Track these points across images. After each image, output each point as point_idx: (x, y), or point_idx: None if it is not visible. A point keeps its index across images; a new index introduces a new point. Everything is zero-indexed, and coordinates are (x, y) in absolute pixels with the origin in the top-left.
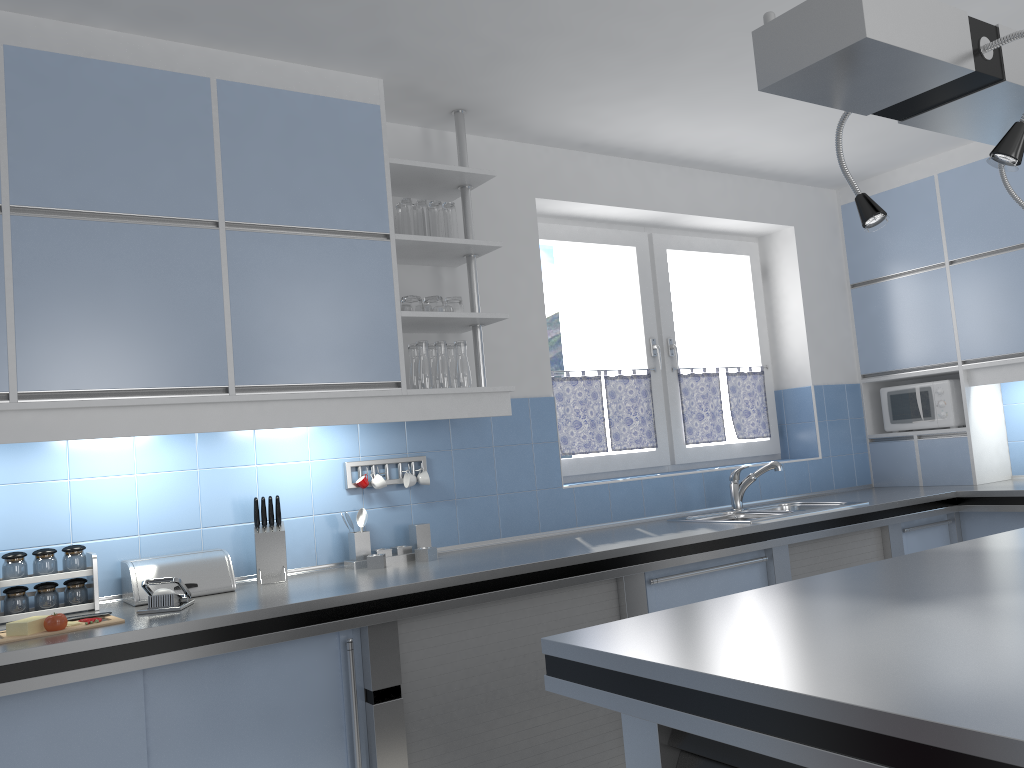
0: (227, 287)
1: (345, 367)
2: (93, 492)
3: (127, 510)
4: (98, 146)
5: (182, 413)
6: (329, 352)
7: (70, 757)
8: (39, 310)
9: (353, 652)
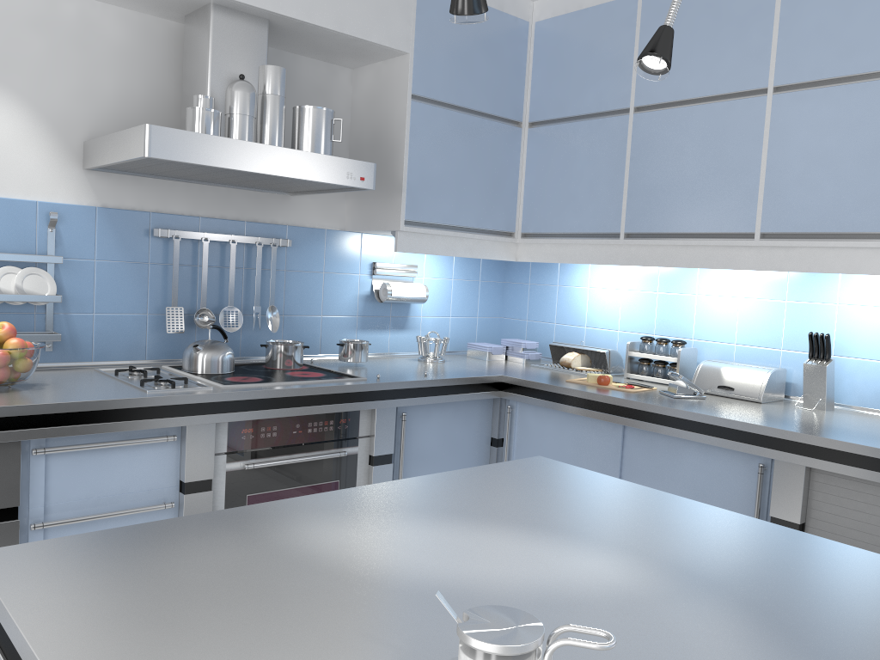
0: (765, 146)
1: (870, 216)
2: (709, 306)
3: (729, 324)
4: (687, 48)
5: (724, 253)
6: (855, 201)
7: (582, 459)
8: (640, 177)
9: (760, 476)
